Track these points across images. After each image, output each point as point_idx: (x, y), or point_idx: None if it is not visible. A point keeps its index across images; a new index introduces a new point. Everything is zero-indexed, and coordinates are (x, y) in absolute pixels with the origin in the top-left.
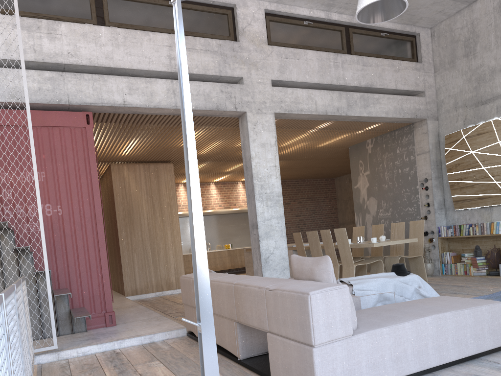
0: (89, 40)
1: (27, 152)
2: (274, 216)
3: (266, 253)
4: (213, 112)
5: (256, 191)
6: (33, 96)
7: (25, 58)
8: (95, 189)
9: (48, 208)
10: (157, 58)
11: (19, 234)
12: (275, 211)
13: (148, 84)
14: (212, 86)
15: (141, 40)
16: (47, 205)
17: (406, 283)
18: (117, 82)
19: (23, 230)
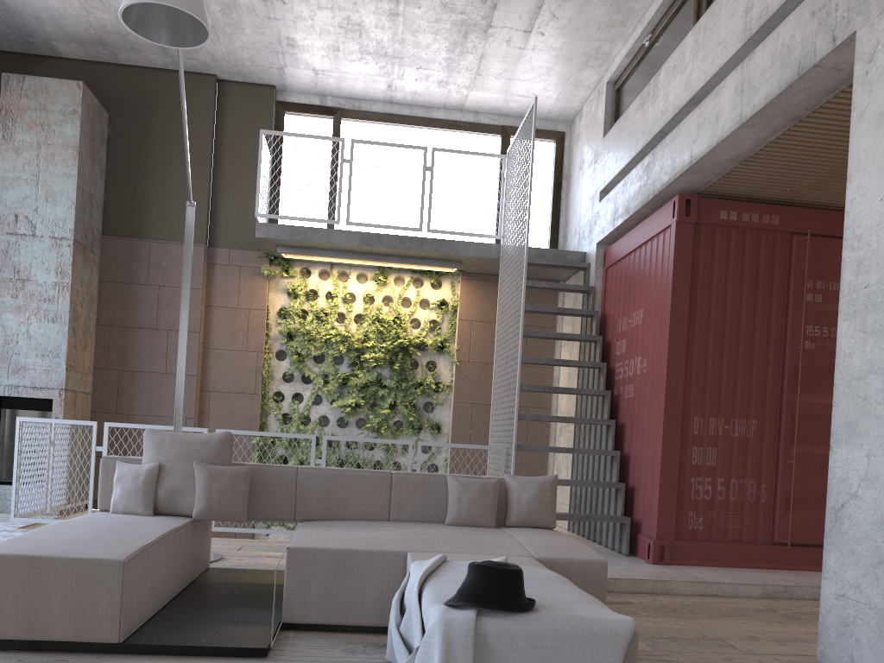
0: (676, 72)
1: (637, 283)
2: (878, 364)
3: (840, 493)
4: (816, 82)
5: (843, 285)
6: (635, 201)
7: (637, 150)
8: (666, 327)
9: (639, 363)
10: (731, 31)
11: (622, 400)
12: (883, 348)
13: (716, 100)
14: (796, 17)
15: (719, 14)
16: (639, 359)
17: (424, 626)
18: (689, 124)
19: (624, 395)
